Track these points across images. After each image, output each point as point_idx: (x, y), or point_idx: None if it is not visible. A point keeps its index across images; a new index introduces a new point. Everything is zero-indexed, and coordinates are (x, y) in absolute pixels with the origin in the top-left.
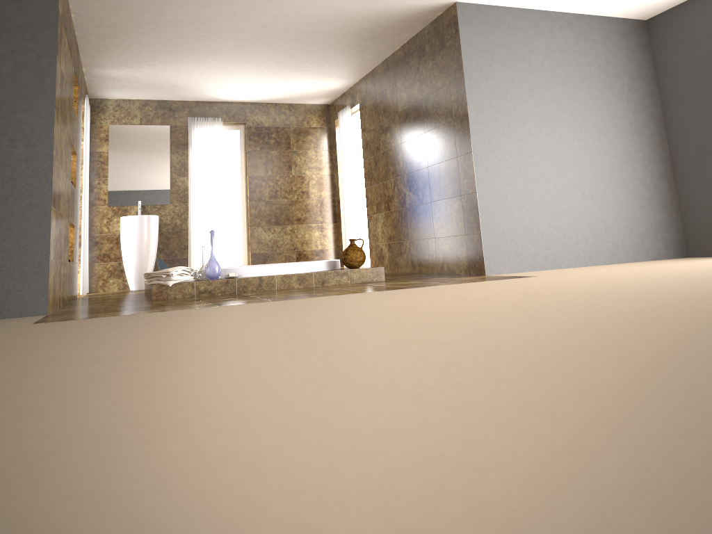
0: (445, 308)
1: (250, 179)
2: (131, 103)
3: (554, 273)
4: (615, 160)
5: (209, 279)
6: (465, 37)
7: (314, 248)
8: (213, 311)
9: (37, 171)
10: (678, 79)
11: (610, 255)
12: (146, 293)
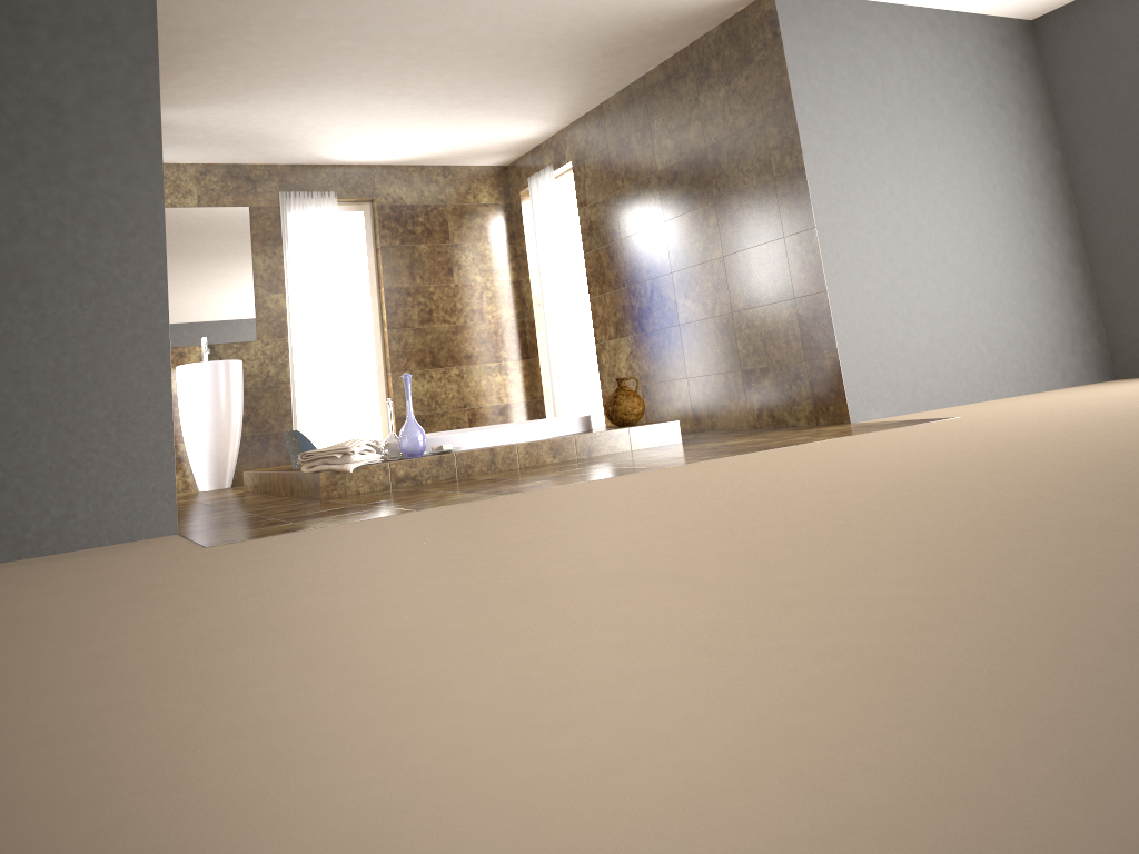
0: (991, 462)
1: (387, 293)
2: (180, 170)
3: (970, 412)
4: (1010, 234)
5: (409, 456)
6: (790, 46)
7: (496, 403)
8: (525, 501)
9: (140, 279)
10: (1090, 109)
11: (1016, 382)
12: (262, 491)
